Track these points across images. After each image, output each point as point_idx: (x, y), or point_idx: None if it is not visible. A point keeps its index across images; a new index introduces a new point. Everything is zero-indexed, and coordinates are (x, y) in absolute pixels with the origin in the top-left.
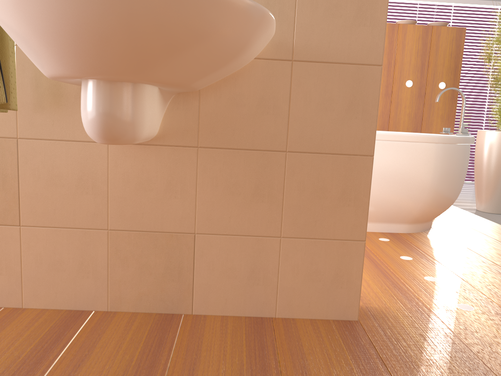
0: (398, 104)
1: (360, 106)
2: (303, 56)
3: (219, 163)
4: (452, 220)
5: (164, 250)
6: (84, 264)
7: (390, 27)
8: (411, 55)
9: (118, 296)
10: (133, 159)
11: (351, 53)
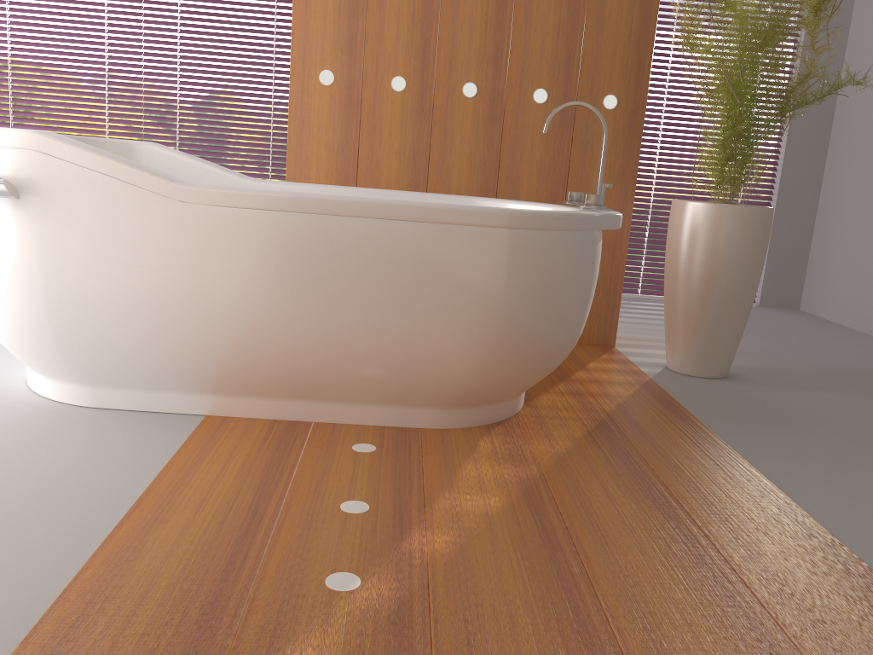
0: (518, 138)
1: None
2: None
3: None
4: (586, 392)
5: None
6: None
7: None
8: (544, 35)
9: None
10: None
11: None
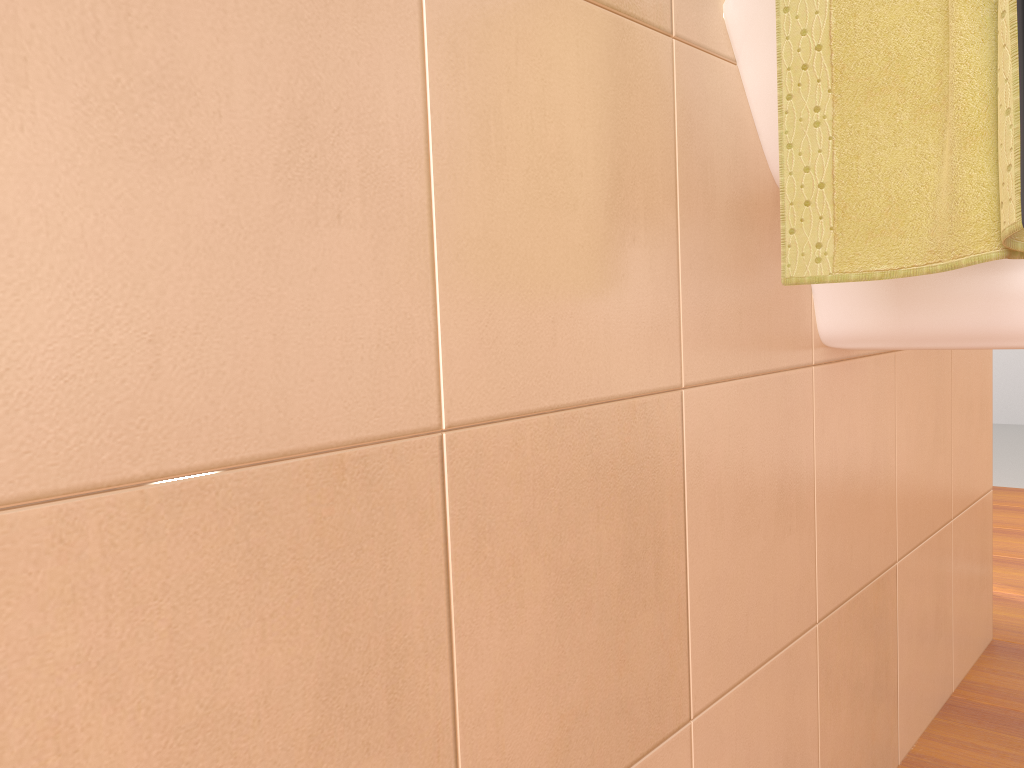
0: None
1: None
2: None
3: (911, 382)
4: None
5: (872, 628)
6: (789, 758)
7: None
8: None
9: None
10: (839, 403)
11: None
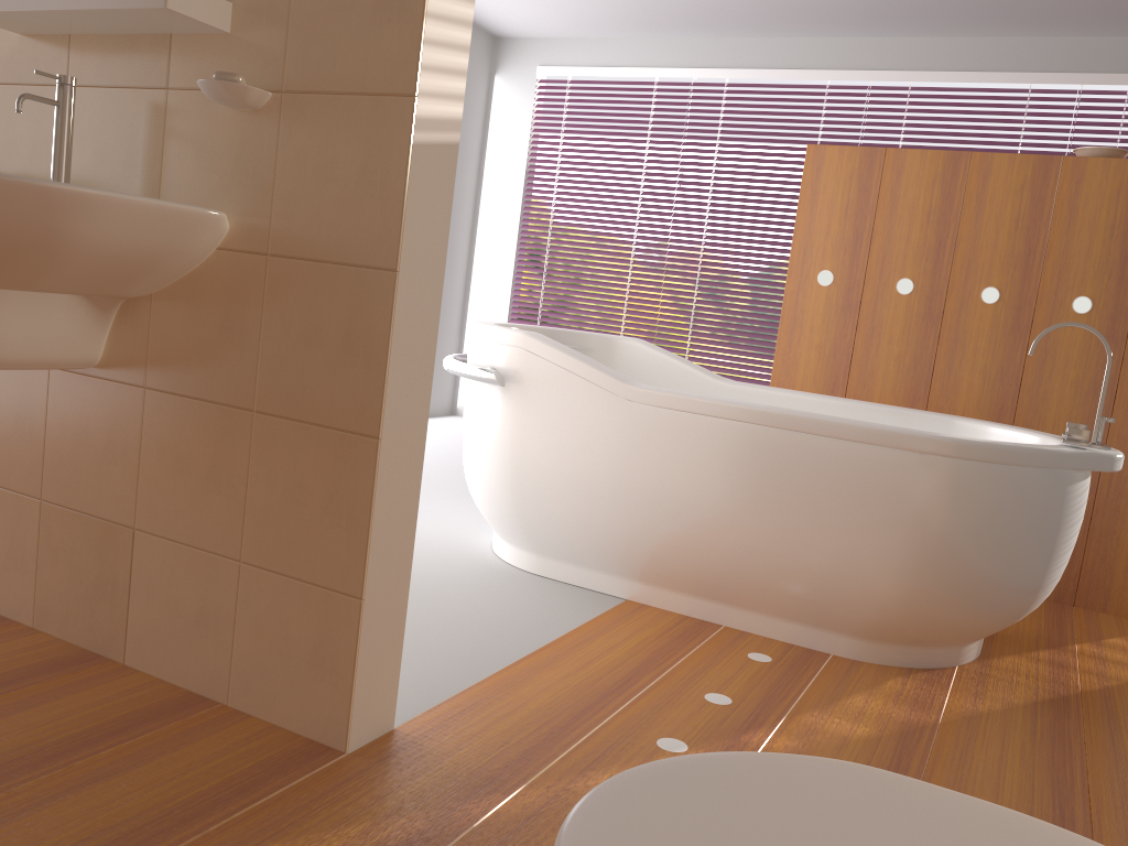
0: (1049, 353)
1: (361, 343)
2: (282, 248)
3: (169, 418)
4: (1072, 665)
5: (98, 547)
6: (14, 546)
7: (1038, 164)
8: (1092, 234)
9: (45, 608)
10: (73, 396)
11: (349, 245)
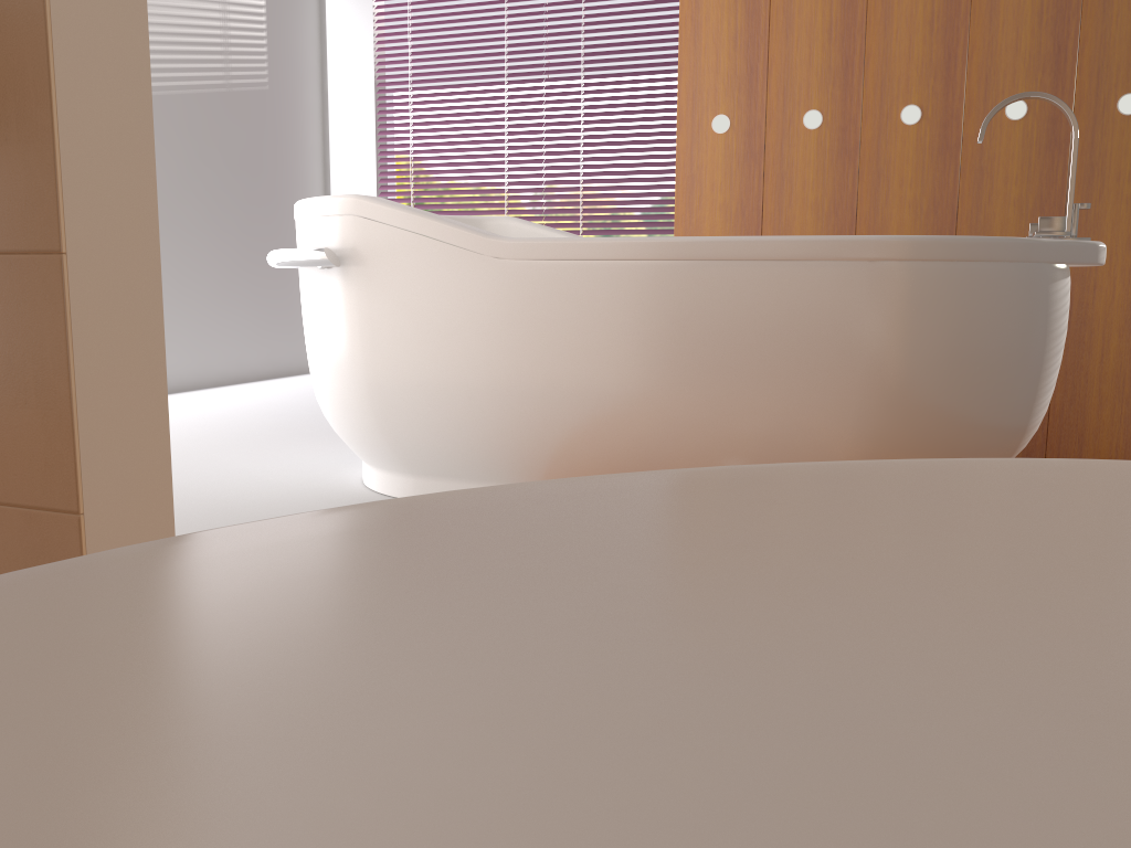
0: (985, 172)
1: (10, 103)
2: None
3: None
4: None
5: None
6: None
7: None
8: (1019, 25)
9: None
10: None
11: None
